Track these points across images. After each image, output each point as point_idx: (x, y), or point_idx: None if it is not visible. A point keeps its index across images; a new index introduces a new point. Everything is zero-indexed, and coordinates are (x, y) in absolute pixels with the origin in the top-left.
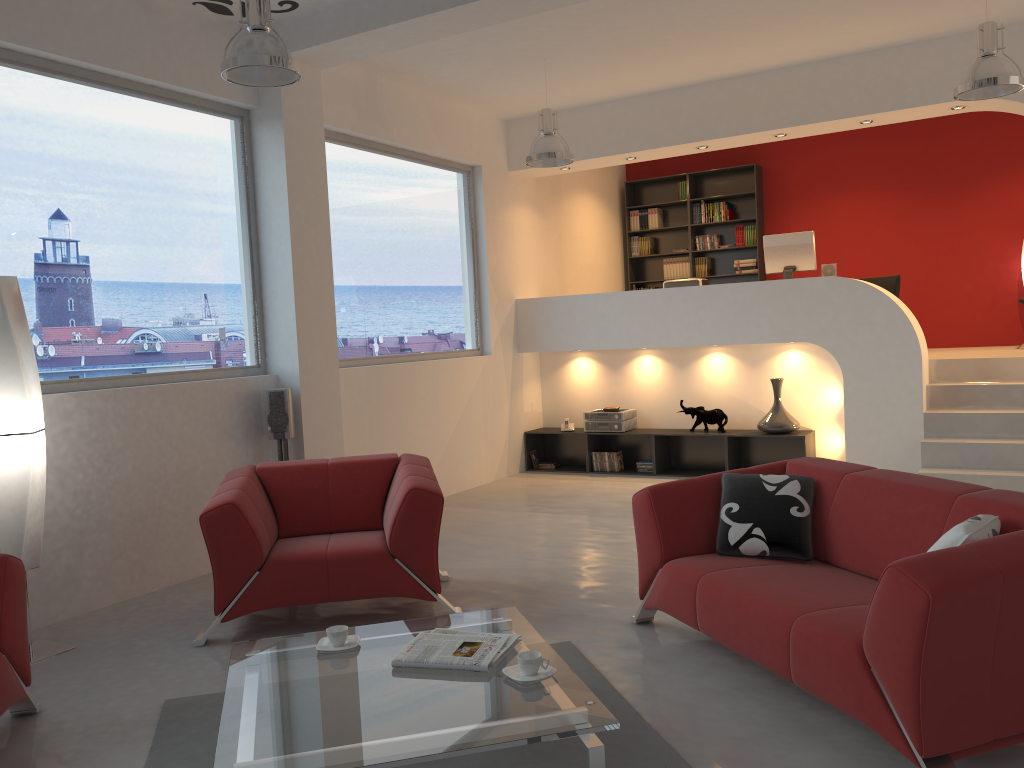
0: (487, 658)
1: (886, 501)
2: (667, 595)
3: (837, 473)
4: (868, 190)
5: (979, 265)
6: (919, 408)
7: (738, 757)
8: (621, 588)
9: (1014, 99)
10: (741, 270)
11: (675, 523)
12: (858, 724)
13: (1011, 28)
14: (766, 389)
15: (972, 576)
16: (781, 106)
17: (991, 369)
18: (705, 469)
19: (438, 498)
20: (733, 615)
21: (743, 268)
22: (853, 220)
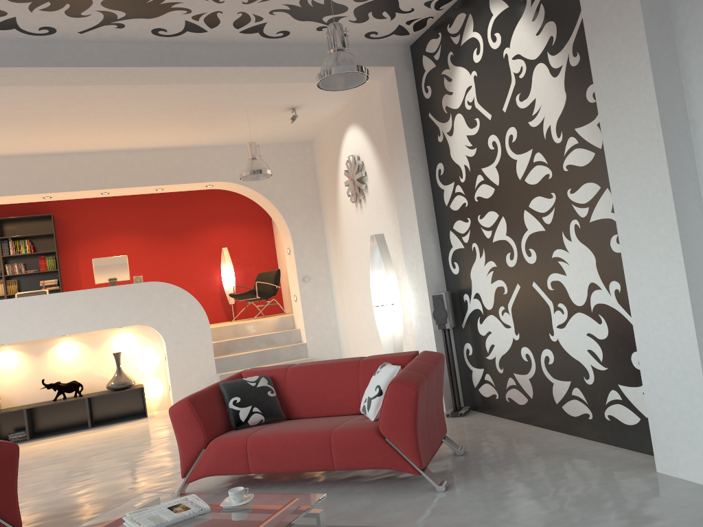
0: (203, 505)
1: (321, 374)
2: (218, 461)
3: (282, 369)
4: (129, 234)
5: (198, 278)
6: (212, 356)
7: (335, 513)
8: (131, 490)
9: (240, 183)
10: (46, 287)
11: (208, 417)
12: (359, 483)
13: (235, 147)
14: (106, 361)
15: (421, 378)
16: (109, 175)
17: (239, 330)
18: (64, 428)
19: (15, 446)
20: (284, 449)
21: (48, 286)
22: (122, 252)
